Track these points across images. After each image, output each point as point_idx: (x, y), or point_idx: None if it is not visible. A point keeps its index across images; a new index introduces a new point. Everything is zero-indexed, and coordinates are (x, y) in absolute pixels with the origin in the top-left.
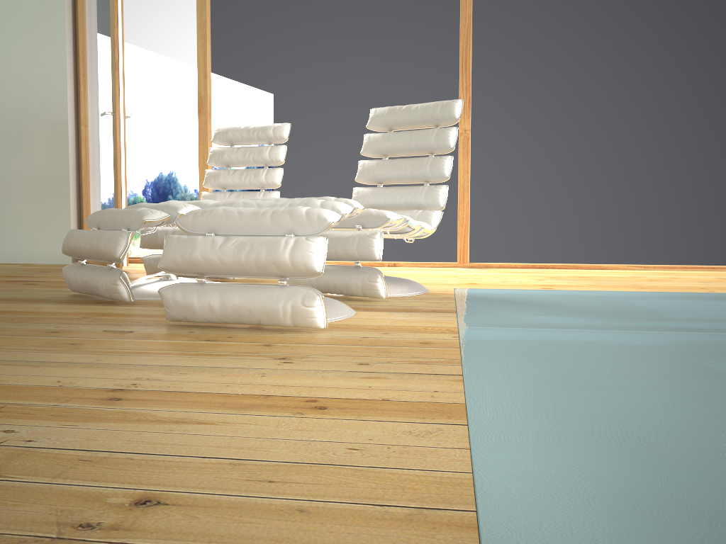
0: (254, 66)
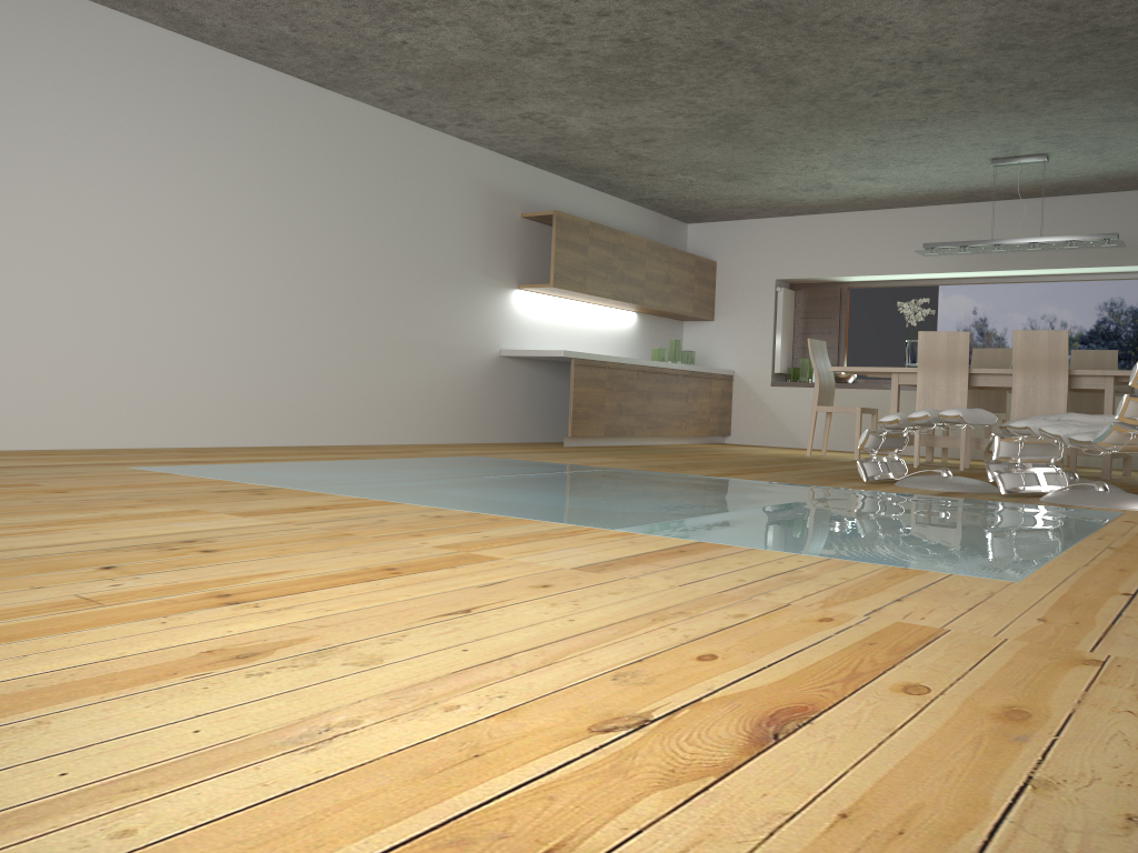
0: None
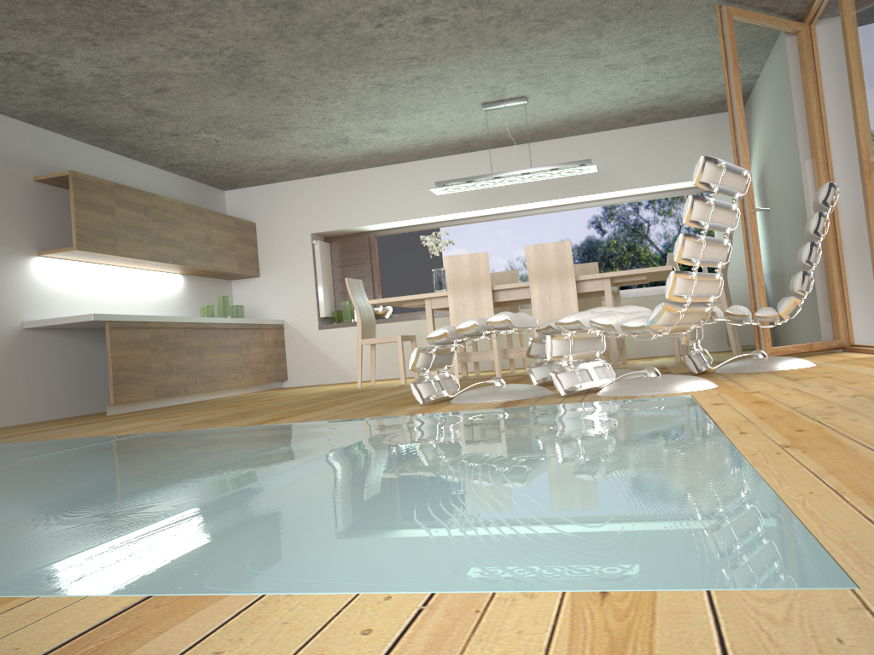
0: None
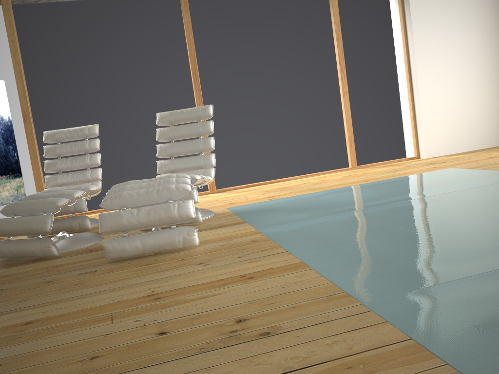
0: (60, 88)
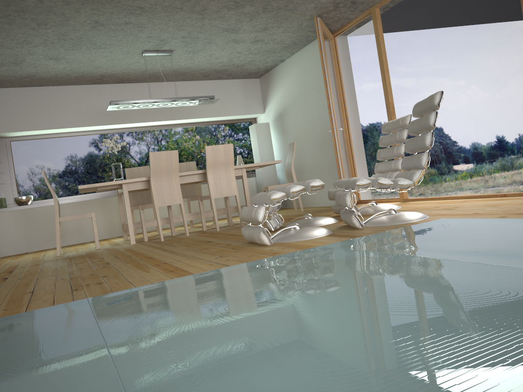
0: (407, 78)
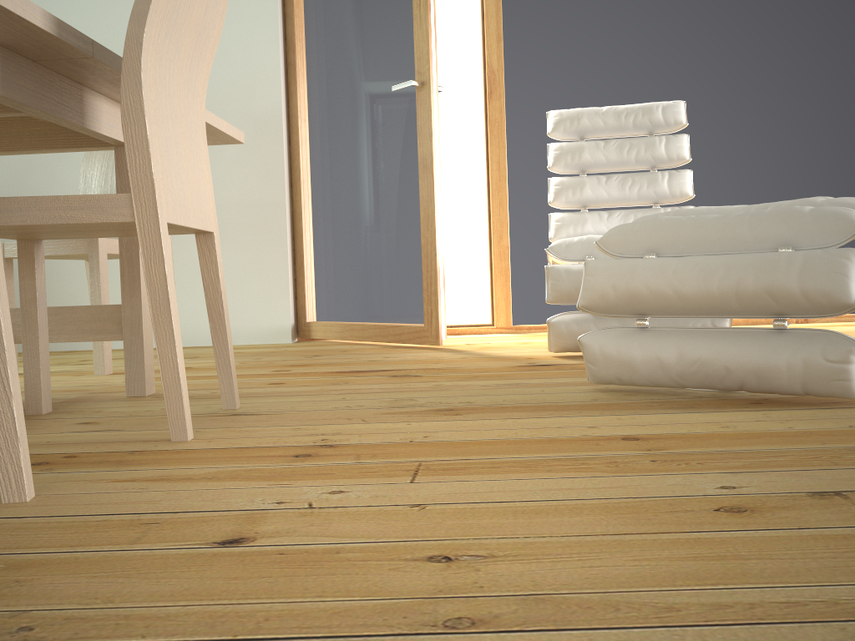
0: (575, 22)
